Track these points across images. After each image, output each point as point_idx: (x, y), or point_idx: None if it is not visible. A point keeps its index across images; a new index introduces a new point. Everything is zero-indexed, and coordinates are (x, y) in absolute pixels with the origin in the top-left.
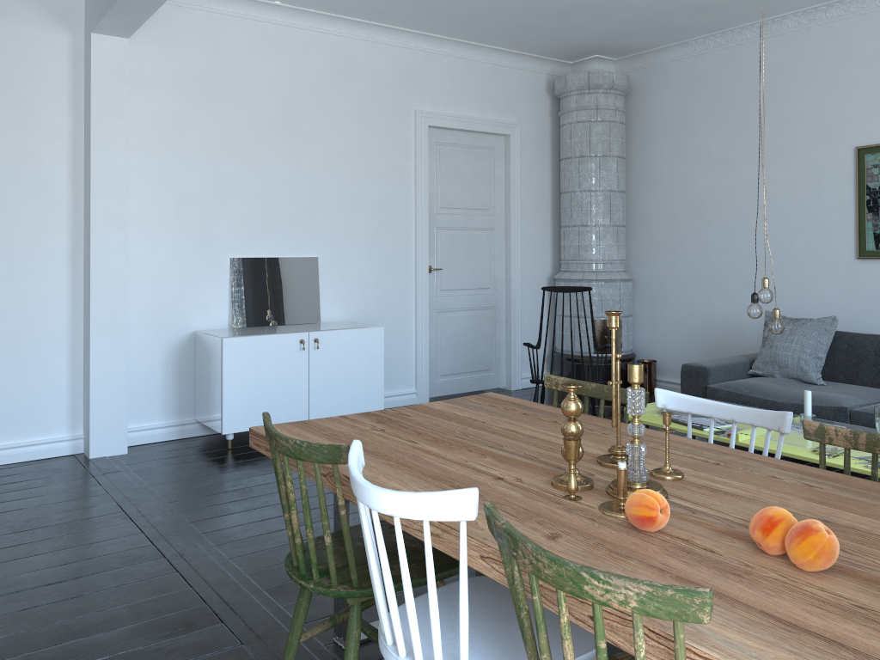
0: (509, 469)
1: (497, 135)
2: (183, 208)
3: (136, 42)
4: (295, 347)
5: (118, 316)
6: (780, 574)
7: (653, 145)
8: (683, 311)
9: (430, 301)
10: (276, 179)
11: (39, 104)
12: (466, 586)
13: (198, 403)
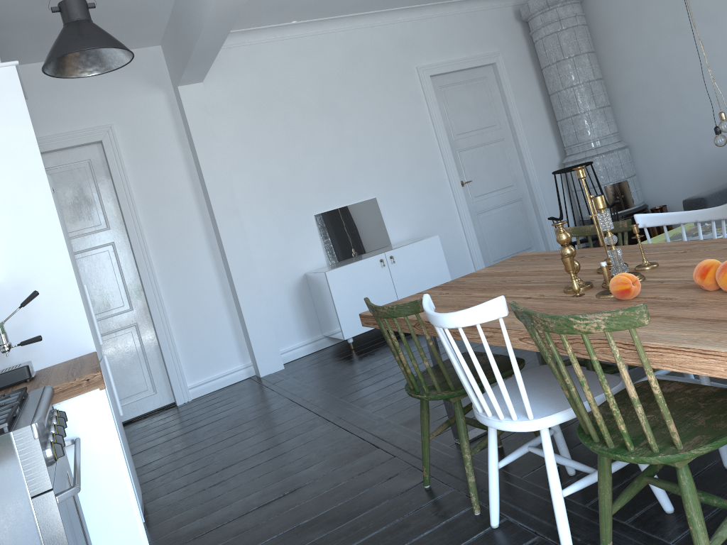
0: (535, 292)
1: (485, 66)
2: (272, 189)
3: (207, 83)
4: (377, 266)
5: (251, 276)
6: (715, 299)
7: (615, 34)
8: (677, 159)
9: (469, 207)
10: (329, 149)
11: (158, 146)
12: (514, 358)
13: (321, 323)
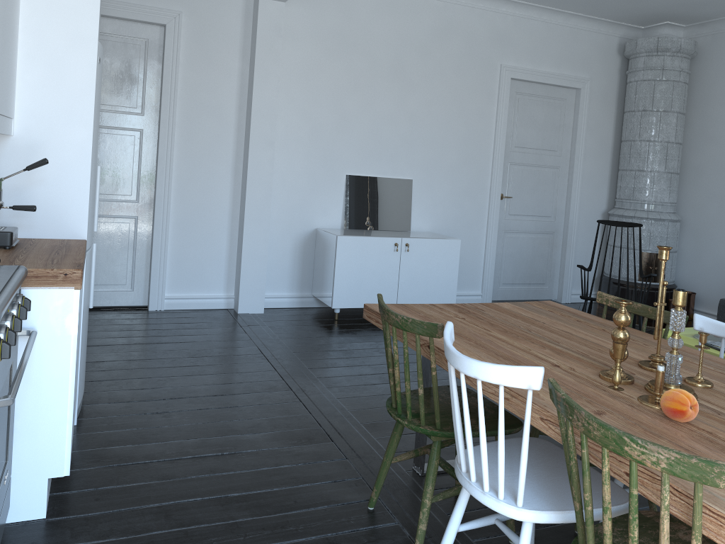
0: (564, 360)
1: (569, 88)
2: (314, 134)
3: (289, 5)
4: (390, 248)
5: (263, 212)
6: None
7: (713, 104)
8: None
9: (499, 222)
10: (385, 115)
11: (219, 50)
12: (527, 437)
13: (314, 282)
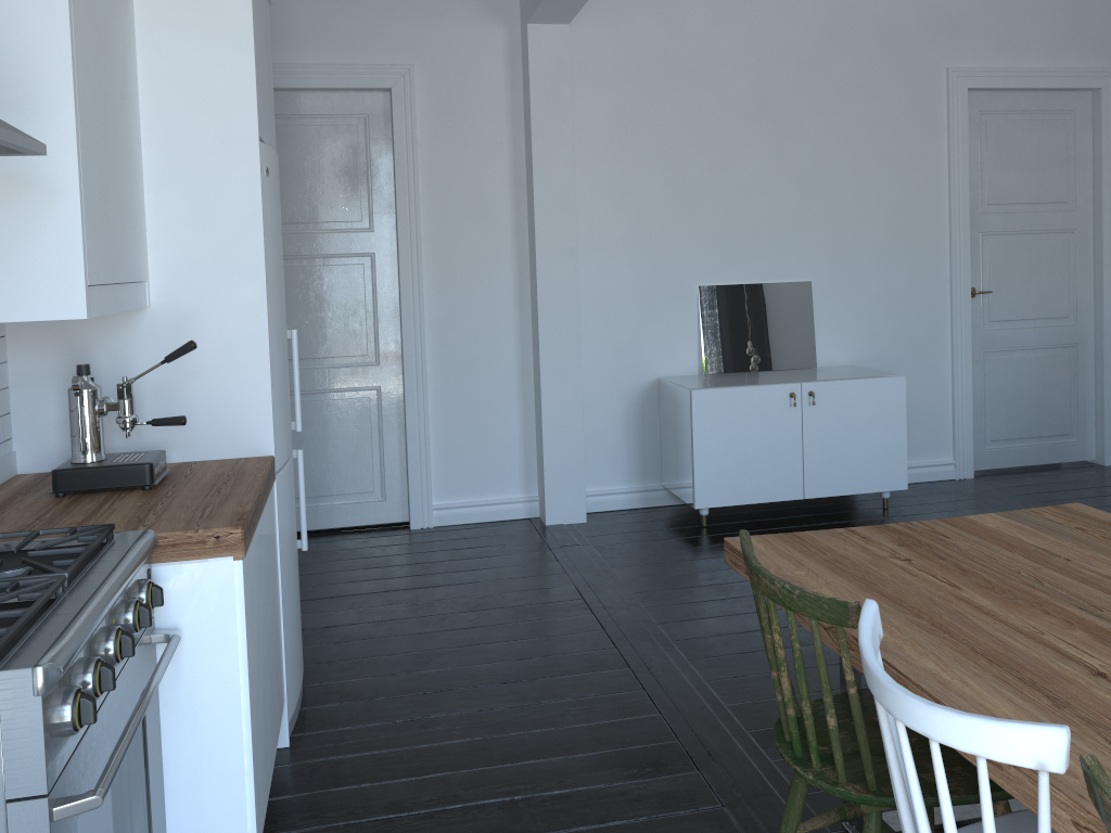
0: None
1: (1078, 90)
2: (639, 227)
3: (577, 27)
4: (783, 402)
5: (569, 361)
6: None
7: None
8: None
9: (973, 337)
10: (753, 181)
11: (476, 115)
12: None
13: (664, 466)
